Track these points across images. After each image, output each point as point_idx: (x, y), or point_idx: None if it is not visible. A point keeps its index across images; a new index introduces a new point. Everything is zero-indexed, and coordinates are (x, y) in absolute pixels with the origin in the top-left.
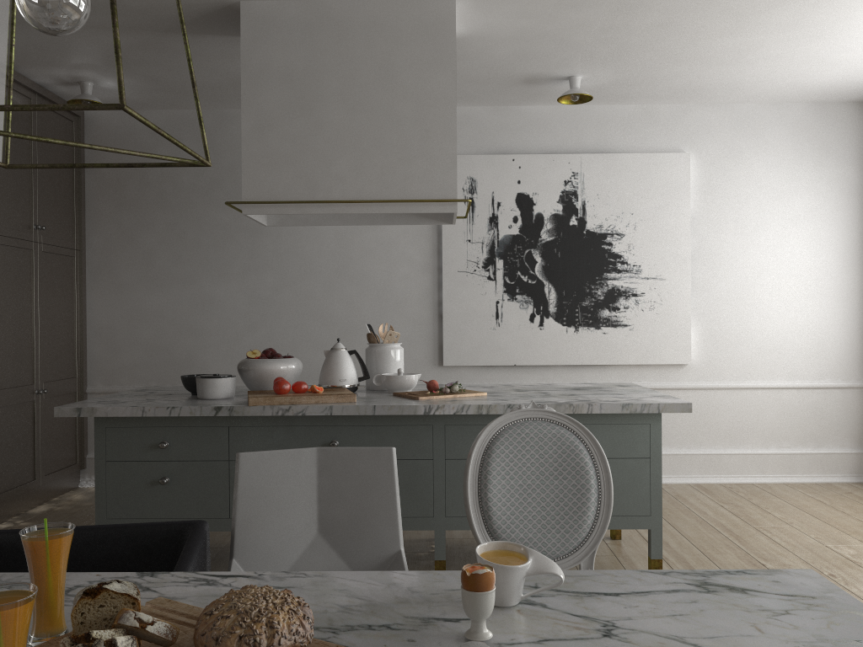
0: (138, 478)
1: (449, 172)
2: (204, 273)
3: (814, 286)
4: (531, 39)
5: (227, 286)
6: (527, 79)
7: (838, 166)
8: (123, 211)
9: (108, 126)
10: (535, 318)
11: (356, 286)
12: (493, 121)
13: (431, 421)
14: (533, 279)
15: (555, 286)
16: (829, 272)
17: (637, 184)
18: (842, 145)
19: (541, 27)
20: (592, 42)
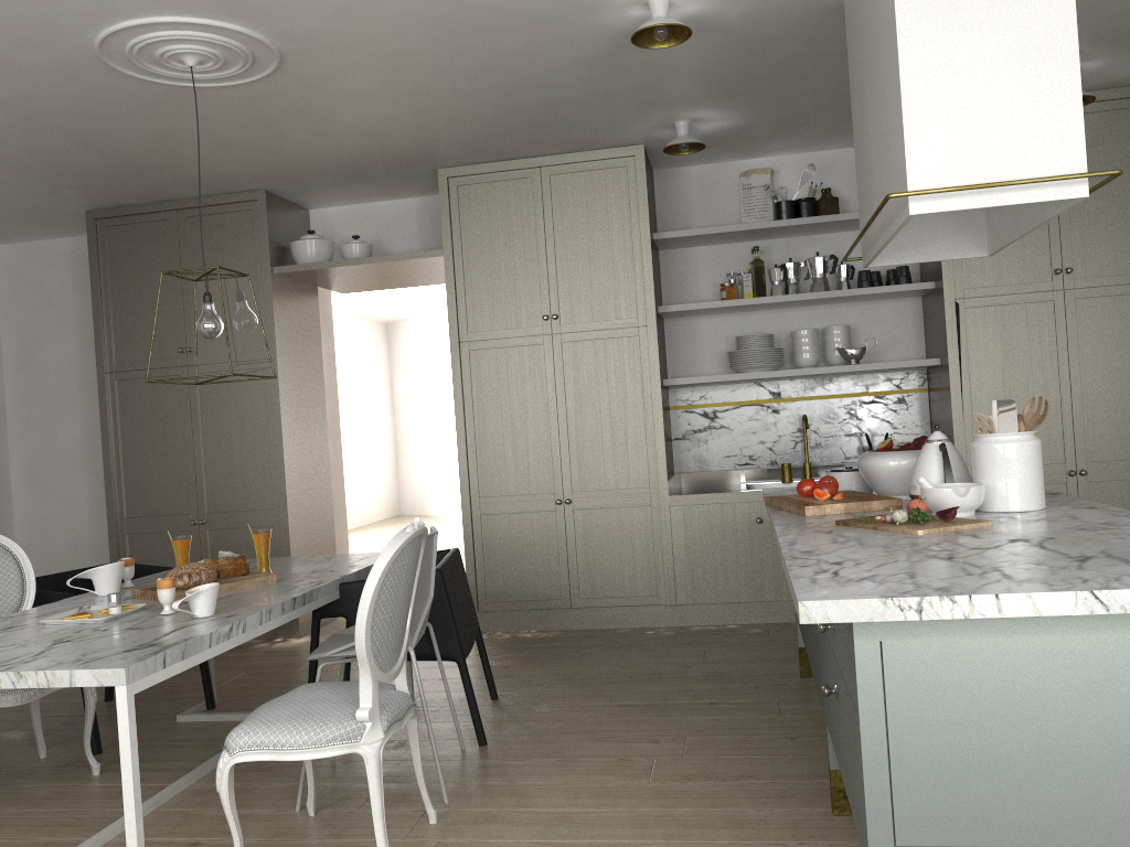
0: None
1: (901, 149)
2: None
3: None
4: None
5: None
6: None
7: None
8: None
9: None
10: None
11: None
12: None
13: None
14: None
15: None
16: None
17: None
18: None
19: None
20: None
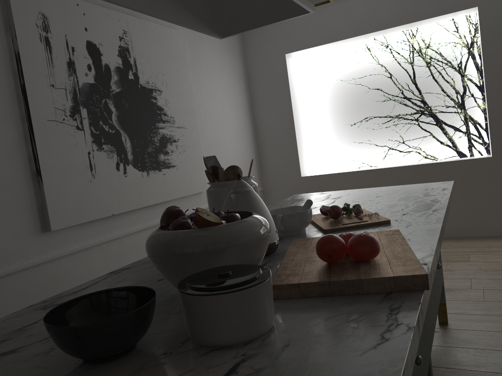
0: None
1: None
2: None
3: (239, 132)
4: None
5: None
6: None
7: (235, 58)
8: None
9: None
10: (120, 167)
11: None
12: None
13: None
14: (113, 128)
15: (129, 135)
16: (242, 123)
17: (162, 50)
18: (235, 46)
19: None
20: None
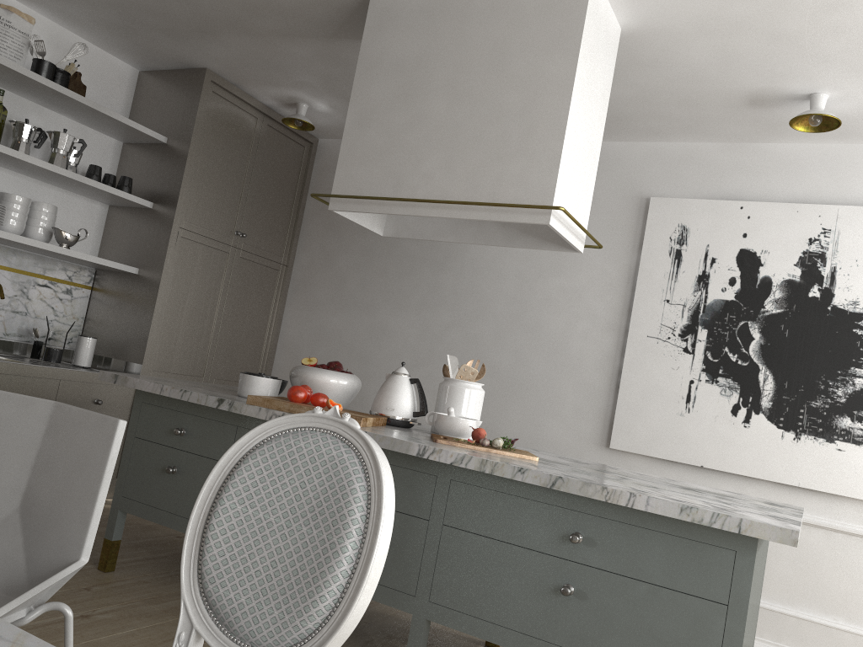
0: (154, 462)
1: (548, 174)
2: (384, 301)
3: None
4: (724, 31)
5: (401, 318)
6: (753, 99)
7: None
8: (329, 233)
9: (334, 154)
10: (739, 411)
11: (528, 336)
12: (724, 161)
13: (436, 471)
14: (745, 360)
15: (775, 374)
16: None
17: None
18: None
19: (729, 10)
20: (816, 33)
